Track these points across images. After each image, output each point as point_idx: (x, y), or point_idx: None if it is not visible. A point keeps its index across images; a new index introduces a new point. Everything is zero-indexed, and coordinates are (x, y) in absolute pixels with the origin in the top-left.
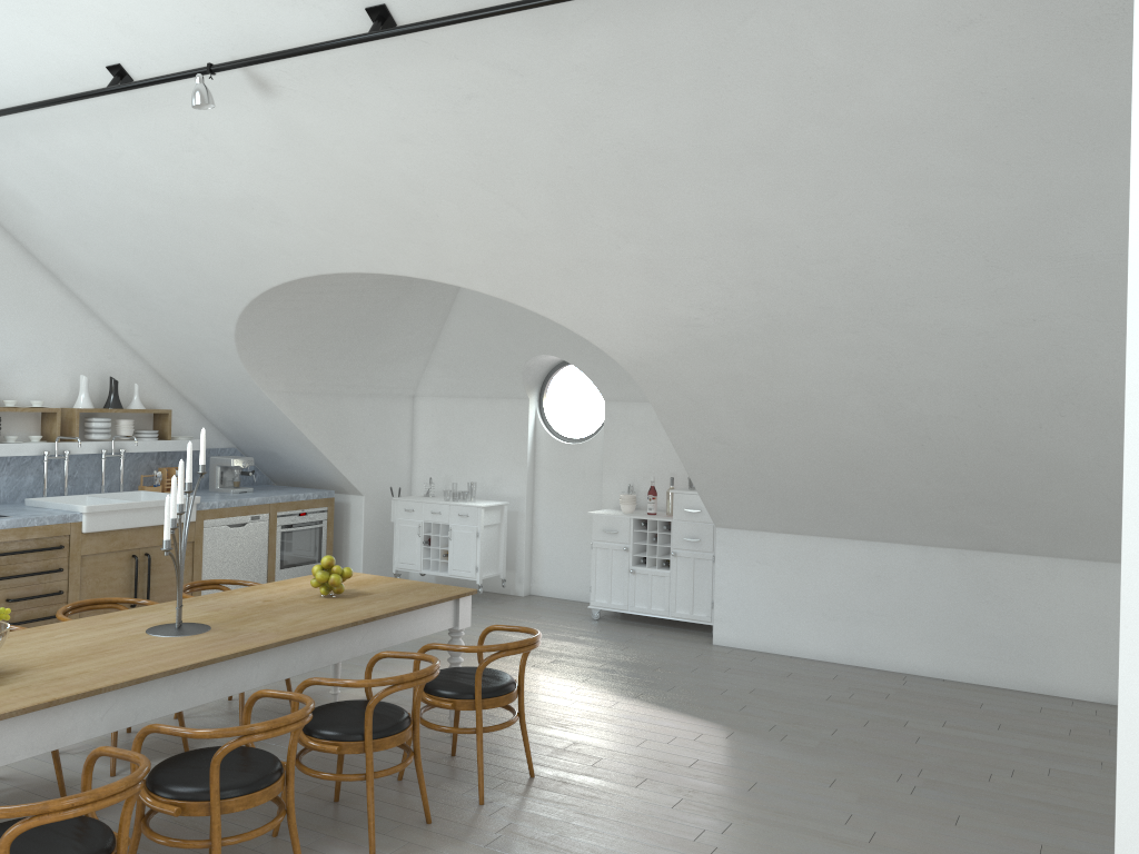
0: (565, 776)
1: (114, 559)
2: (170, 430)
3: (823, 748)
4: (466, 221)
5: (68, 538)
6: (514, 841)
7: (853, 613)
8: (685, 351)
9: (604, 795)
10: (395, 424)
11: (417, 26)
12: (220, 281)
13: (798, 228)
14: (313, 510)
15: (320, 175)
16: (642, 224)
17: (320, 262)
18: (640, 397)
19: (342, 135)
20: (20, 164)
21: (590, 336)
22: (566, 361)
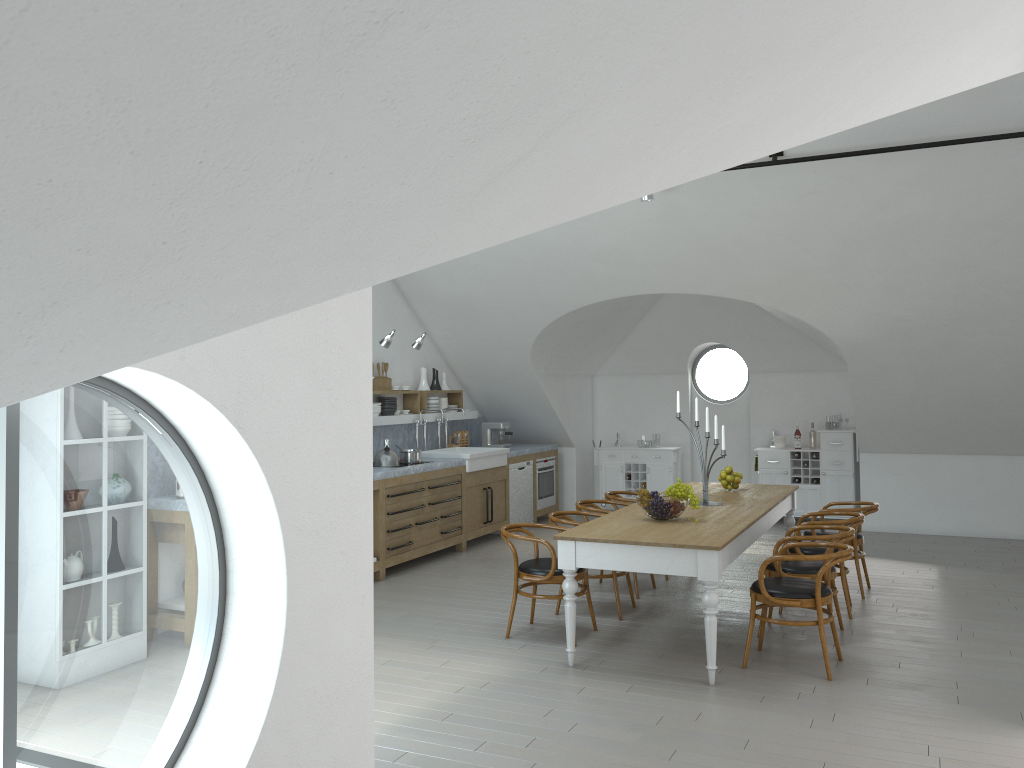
0: (886, 587)
1: (477, 491)
2: (462, 405)
3: (1008, 570)
4: (769, 261)
5: (460, 476)
6: (907, 609)
7: (963, 502)
8: (889, 336)
9: (922, 592)
10: (585, 396)
11: (810, 158)
12: (550, 301)
13: (998, 263)
14: (549, 458)
15: (676, 235)
16: (894, 262)
17: (641, 287)
18: (778, 369)
19: (707, 212)
20: None
21: (824, 329)
22: (712, 347)
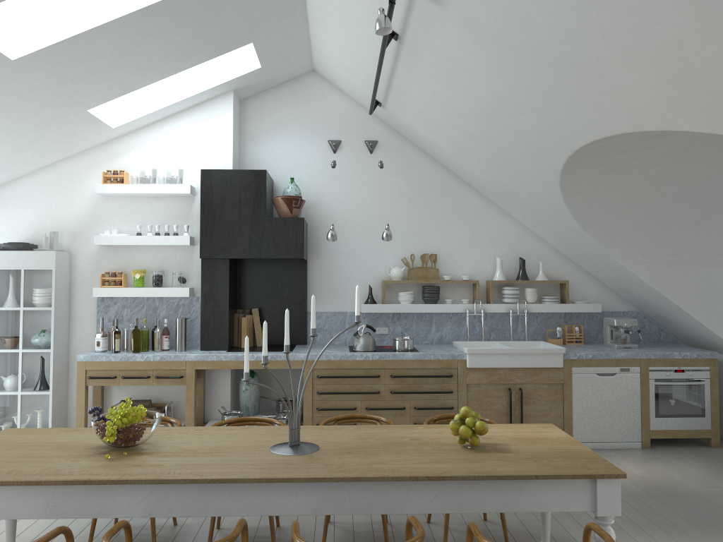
0: None
1: (492, 389)
2: (567, 296)
3: None
4: (621, 54)
5: (456, 370)
6: None
7: None
8: None
9: None
10: None
11: None
12: (535, 174)
13: None
14: (691, 368)
15: (510, 58)
16: None
17: (567, 139)
18: None
19: (492, 12)
20: (415, 119)
21: None
22: None
